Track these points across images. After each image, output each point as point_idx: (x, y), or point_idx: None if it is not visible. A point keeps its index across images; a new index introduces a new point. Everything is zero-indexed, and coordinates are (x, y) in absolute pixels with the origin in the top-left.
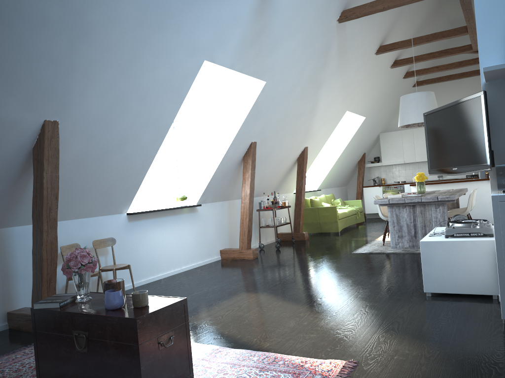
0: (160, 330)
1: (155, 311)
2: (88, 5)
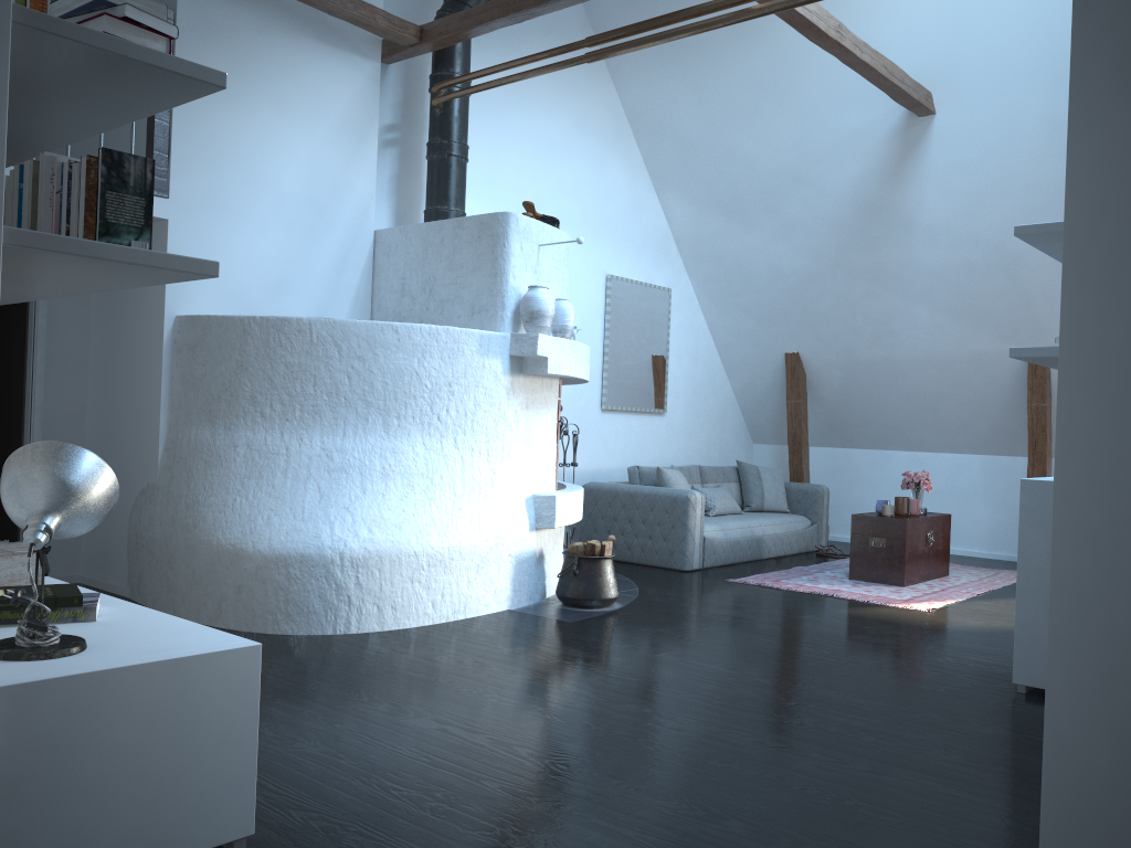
0: (872, 532)
1: (869, 516)
2: (1003, 238)
